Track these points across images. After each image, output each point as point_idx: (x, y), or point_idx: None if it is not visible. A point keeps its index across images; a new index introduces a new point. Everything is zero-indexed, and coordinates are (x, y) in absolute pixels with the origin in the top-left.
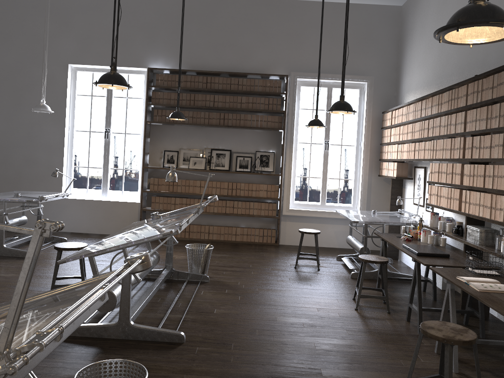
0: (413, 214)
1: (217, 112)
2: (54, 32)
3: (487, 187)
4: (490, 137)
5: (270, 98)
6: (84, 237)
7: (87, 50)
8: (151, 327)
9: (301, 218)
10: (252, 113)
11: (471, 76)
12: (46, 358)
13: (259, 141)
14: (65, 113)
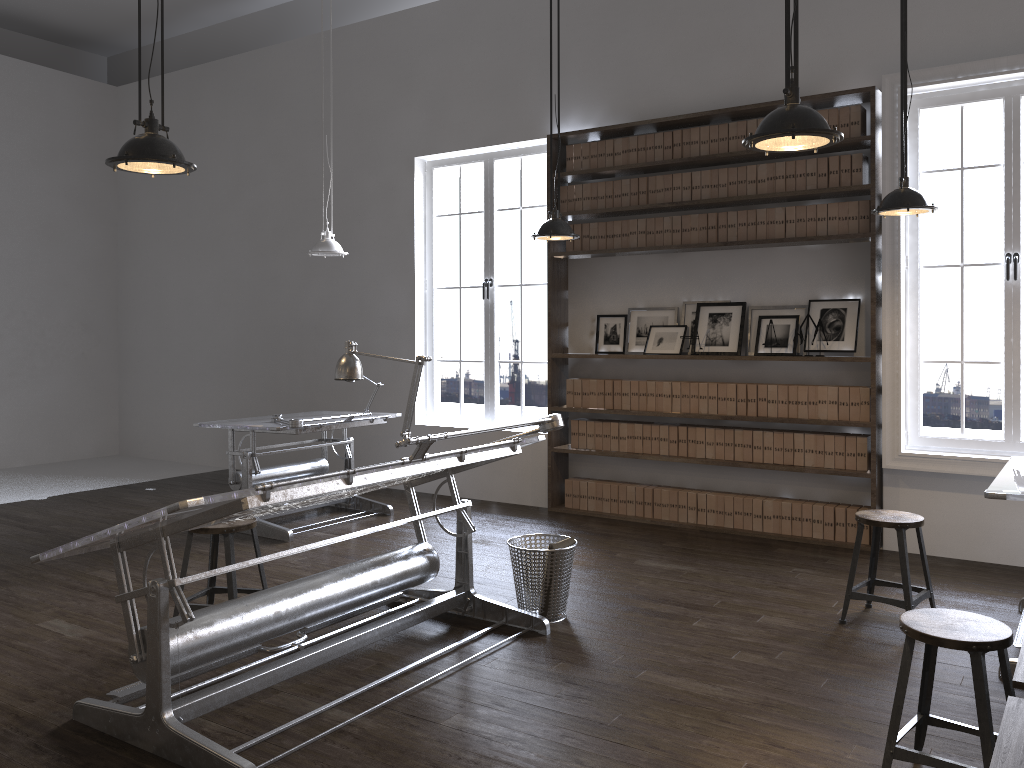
0: None
1: (700, 214)
2: (391, 101)
3: None
4: None
5: (833, 156)
6: (439, 506)
7: (442, 124)
8: (201, 736)
9: (943, 479)
10: (793, 205)
11: None
12: None
13: (817, 275)
14: (413, 256)
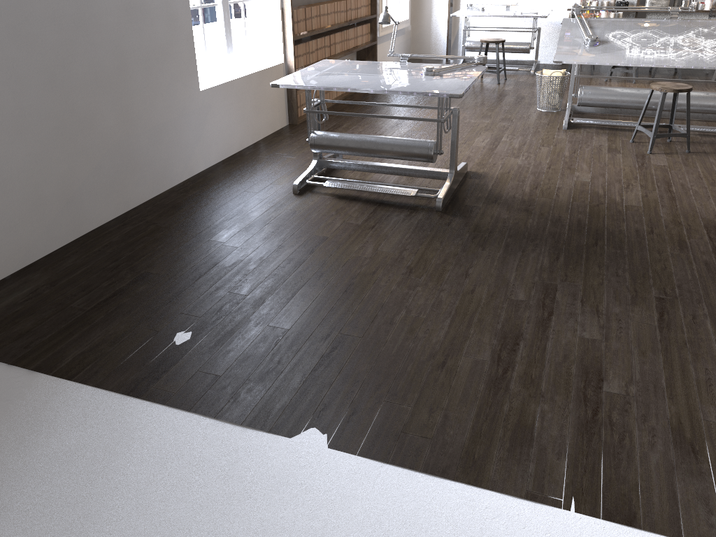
0: (507, 4)
1: None
2: None
3: None
4: None
5: None
6: (293, 150)
7: None
8: None
9: (380, 38)
10: None
11: None
12: None
13: None
14: None
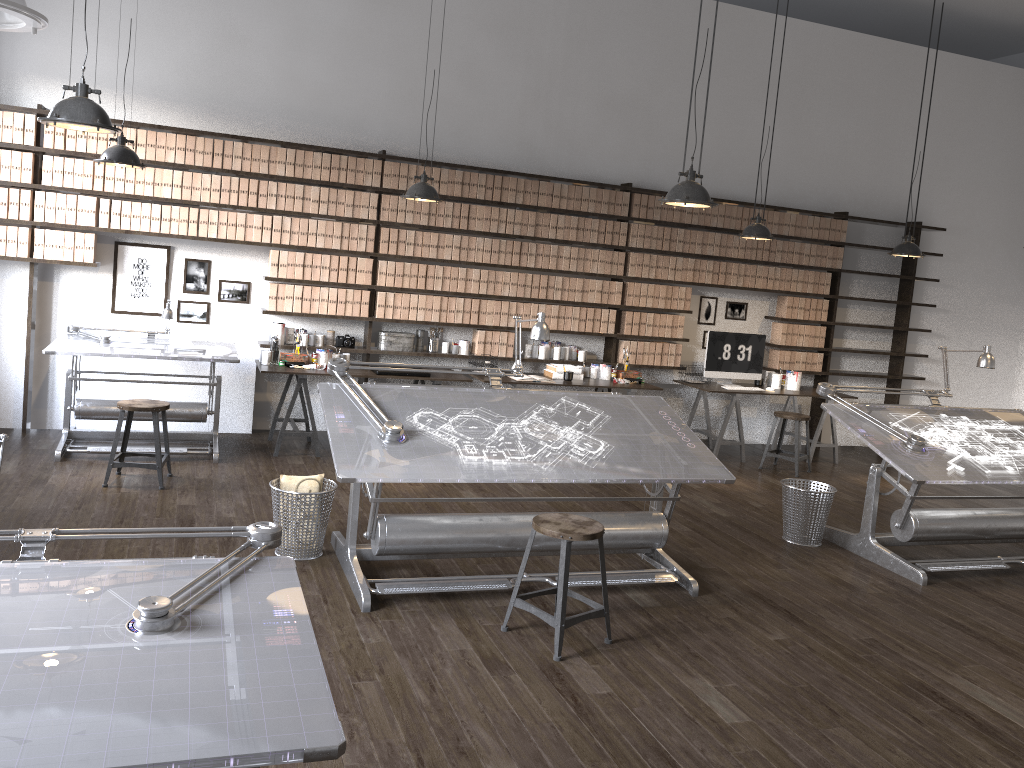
0: (150, 331)
1: None
2: None
3: (432, 289)
4: (438, 236)
5: None
6: None
7: None
8: None
9: None
10: None
11: (324, 134)
12: (753, 589)
13: None
14: None
